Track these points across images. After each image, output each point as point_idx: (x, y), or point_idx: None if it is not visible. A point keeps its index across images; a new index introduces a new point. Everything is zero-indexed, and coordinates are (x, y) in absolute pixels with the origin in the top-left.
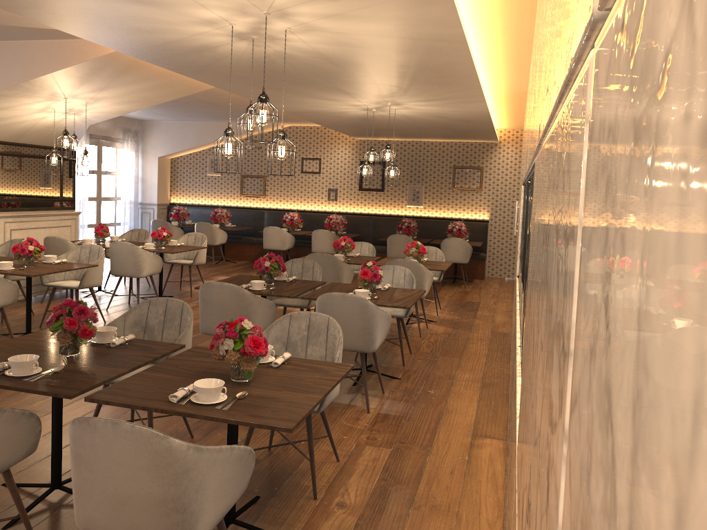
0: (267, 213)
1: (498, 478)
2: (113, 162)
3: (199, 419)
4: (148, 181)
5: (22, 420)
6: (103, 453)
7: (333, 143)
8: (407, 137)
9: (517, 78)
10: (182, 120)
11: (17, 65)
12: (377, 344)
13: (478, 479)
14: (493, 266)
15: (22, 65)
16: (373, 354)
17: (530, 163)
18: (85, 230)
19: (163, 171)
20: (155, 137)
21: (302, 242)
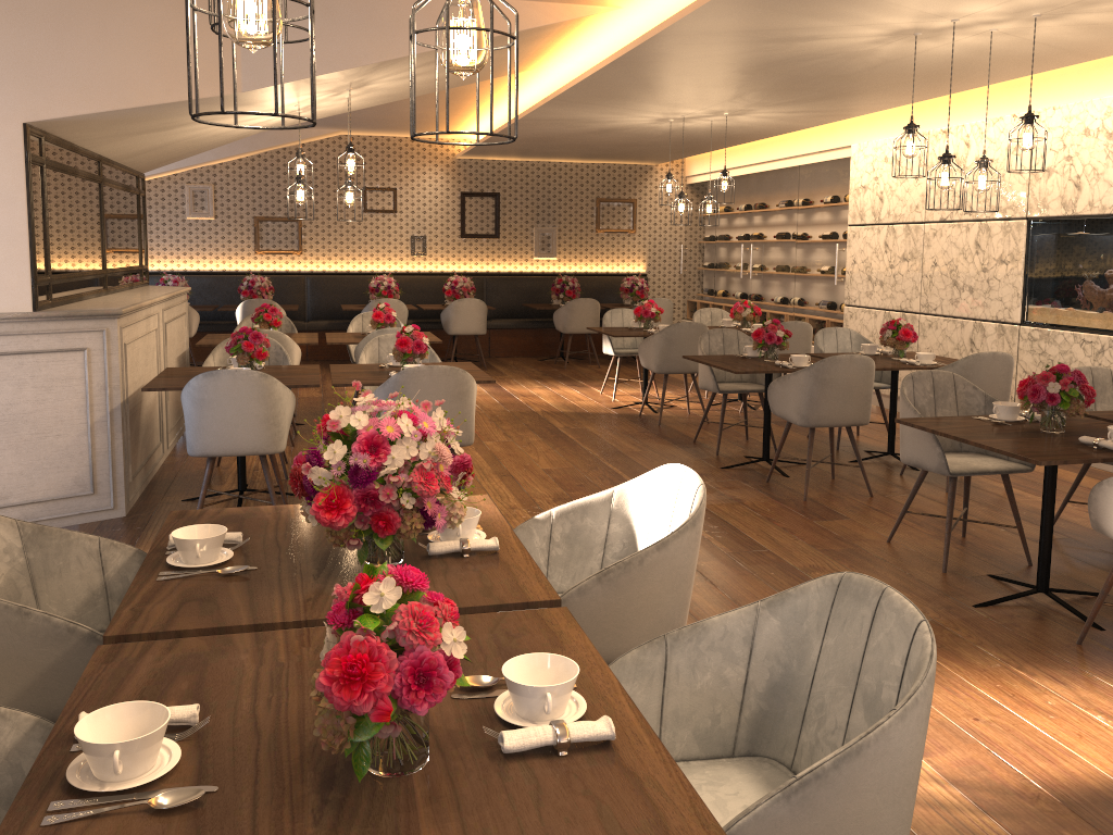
0: (311, 280)
1: None
2: None
3: (913, 523)
4: None
5: None
6: None
7: (415, 164)
8: (549, 157)
9: None
10: None
11: (367, 32)
12: None
13: None
14: None
15: (377, 33)
16: None
17: None
18: None
19: None
20: None
21: None
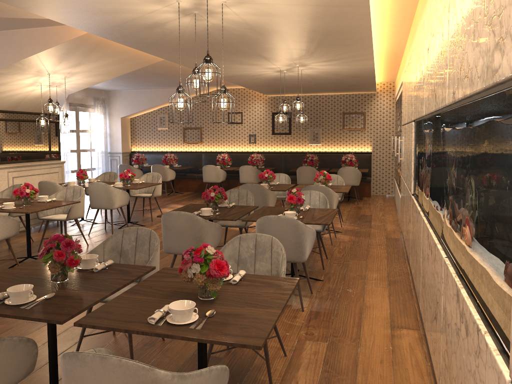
0: (204, 155)
1: (421, 365)
2: (88, 123)
3: None
4: (114, 135)
5: (20, 346)
6: None
7: (250, 100)
8: (307, 92)
9: (397, 39)
10: (137, 89)
11: (10, 49)
12: (306, 255)
13: (404, 367)
14: (376, 186)
15: (13, 49)
16: (302, 263)
17: (472, 93)
18: (69, 175)
19: (125, 128)
20: (117, 103)
21: (231, 176)
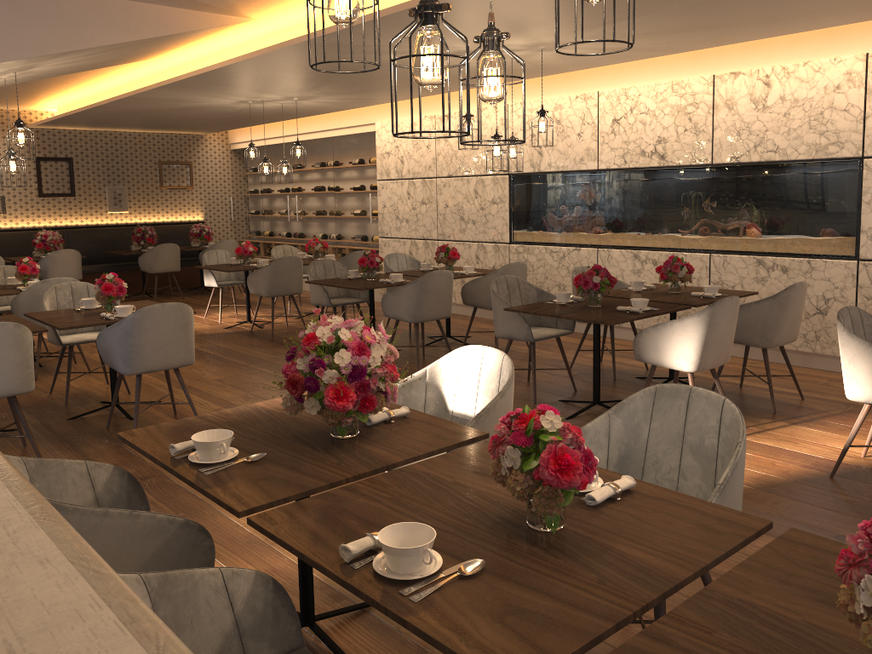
0: None
1: None
2: None
3: None
4: None
5: None
6: (795, 299)
7: None
8: (119, 127)
9: None
10: None
11: (53, 26)
12: None
13: None
14: None
15: (62, 27)
16: None
17: (785, 160)
18: None
19: None
20: None
21: None
